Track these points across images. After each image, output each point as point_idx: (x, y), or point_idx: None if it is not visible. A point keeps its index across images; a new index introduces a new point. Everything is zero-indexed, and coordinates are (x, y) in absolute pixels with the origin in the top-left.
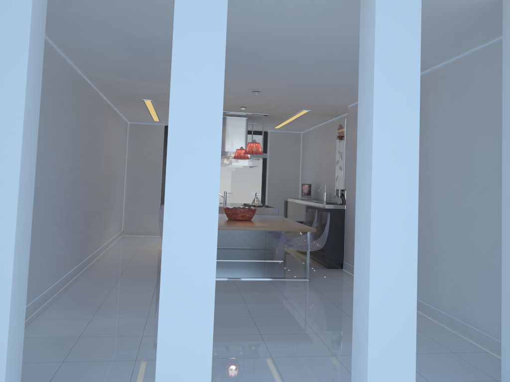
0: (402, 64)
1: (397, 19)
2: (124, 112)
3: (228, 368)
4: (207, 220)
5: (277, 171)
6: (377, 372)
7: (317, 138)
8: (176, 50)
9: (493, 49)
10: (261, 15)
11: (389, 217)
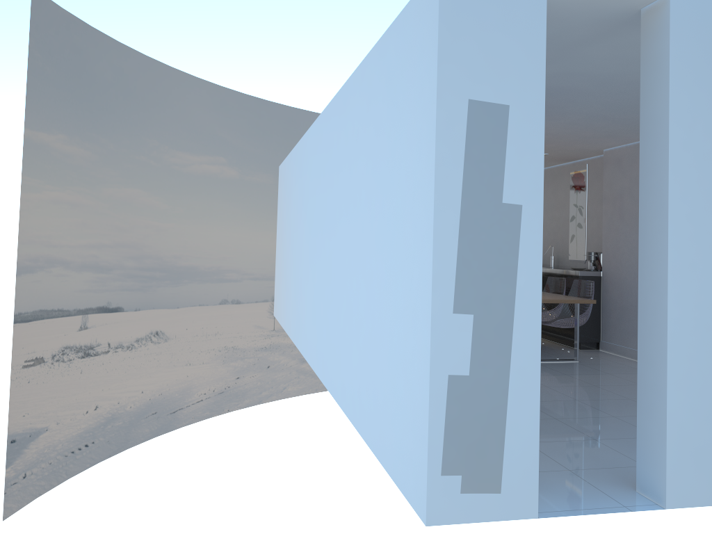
0: None
1: None
2: None
3: (632, 447)
4: (705, 285)
5: None
6: None
7: None
8: (672, 112)
9: None
10: None
11: None
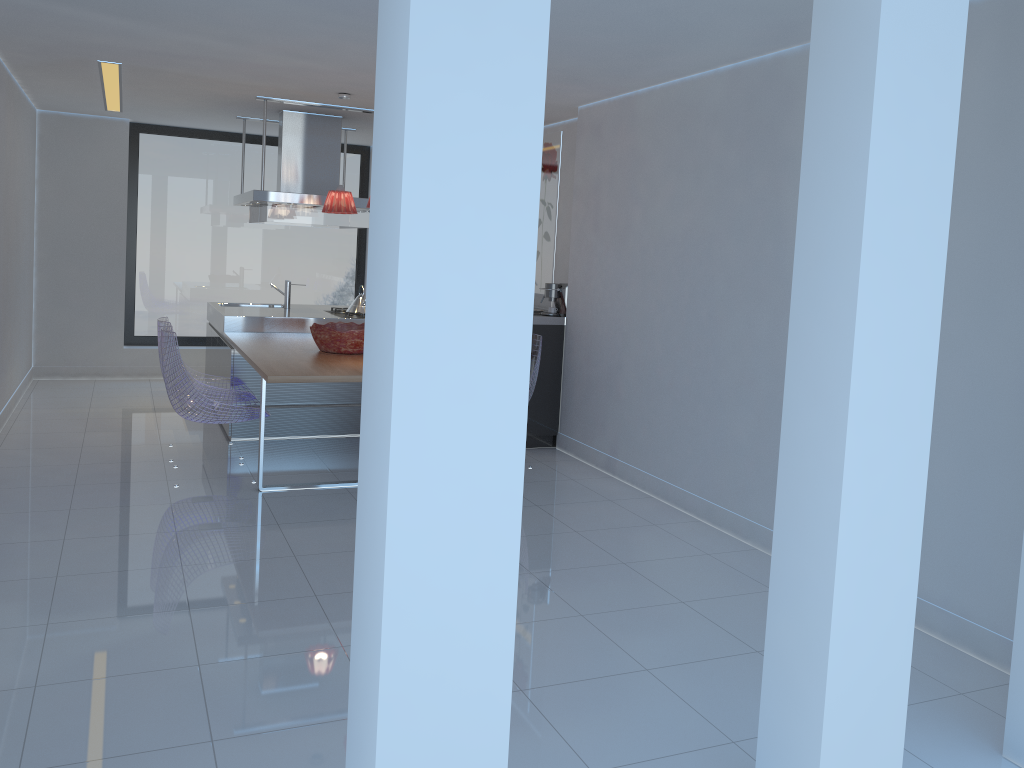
0: (930, 49)
1: None
2: (34, 87)
3: None
4: (501, 442)
5: None
6: (838, 746)
7: None
8: None
9: (973, 16)
10: None
11: (881, 409)
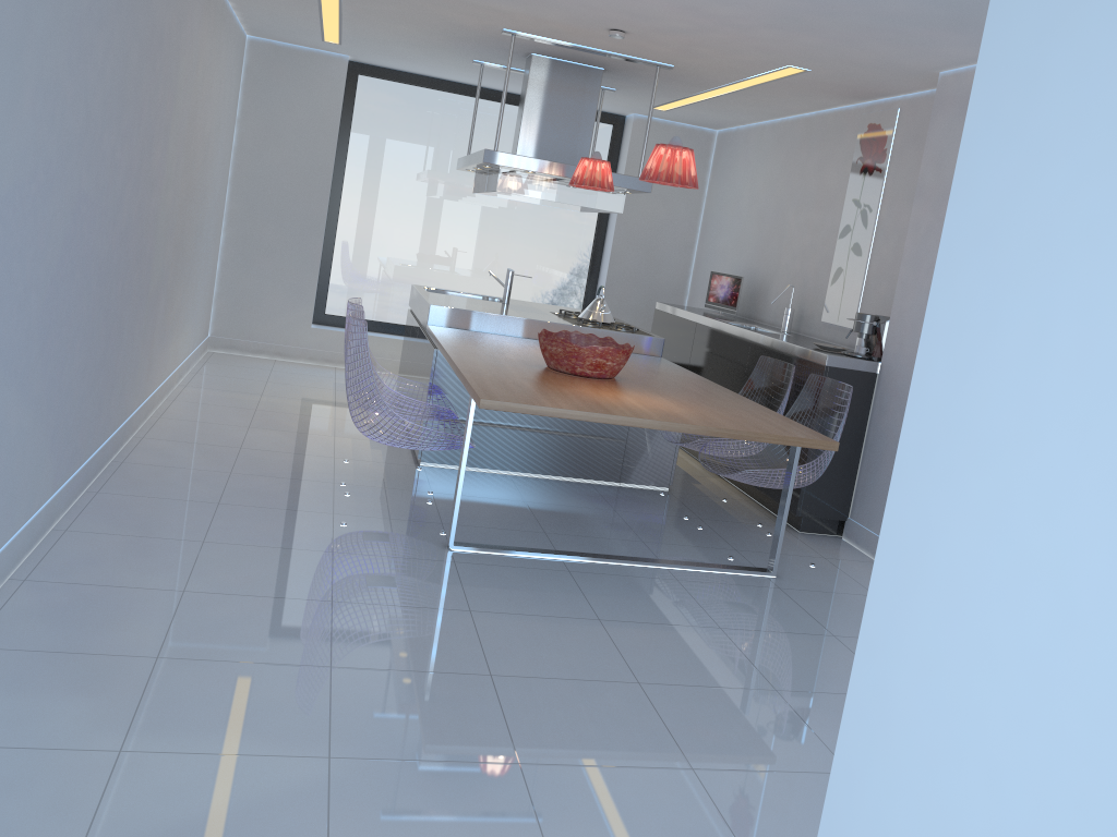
0: None
1: None
2: (242, 1)
3: None
4: None
5: (638, 228)
6: None
7: (774, 152)
8: None
9: None
10: None
11: None
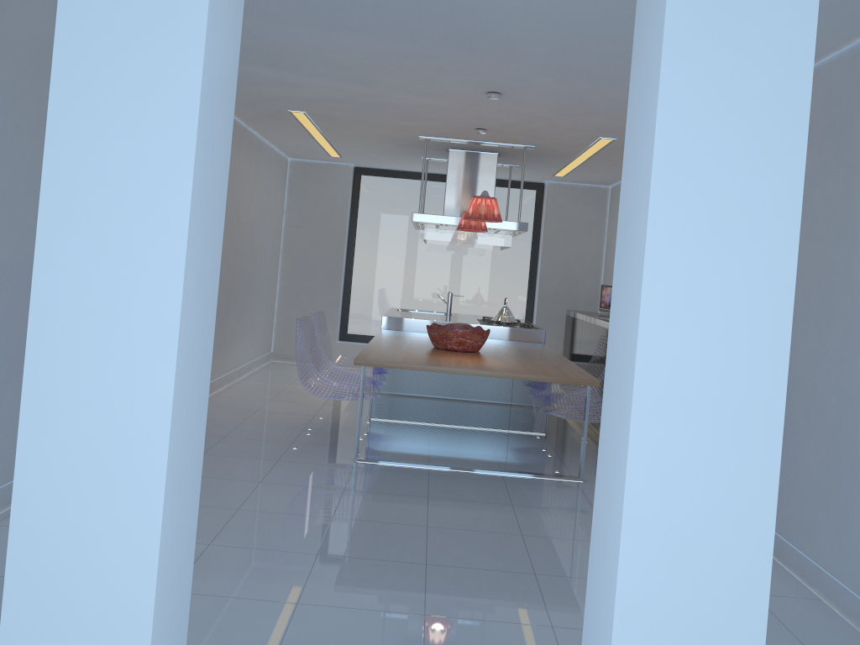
0: None
1: None
2: (271, 138)
3: None
4: (146, 375)
5: (557, 260)
6: None
7: None
8: None
9: None
10: None
11: (691, 399)
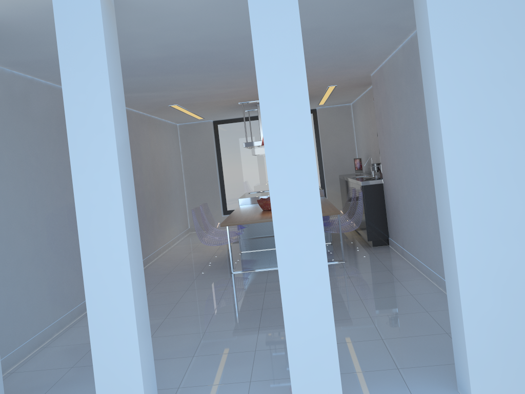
0: (284, 63)
1: (273, 17)
2: (165, 117)
3: (208, 364)
4: (118, 244)
5: (331, 148)
6: (299, 368)
7: (362, 108)
8: (66, 95)
9: None
10: (192, 25)
11: (291, 218)
